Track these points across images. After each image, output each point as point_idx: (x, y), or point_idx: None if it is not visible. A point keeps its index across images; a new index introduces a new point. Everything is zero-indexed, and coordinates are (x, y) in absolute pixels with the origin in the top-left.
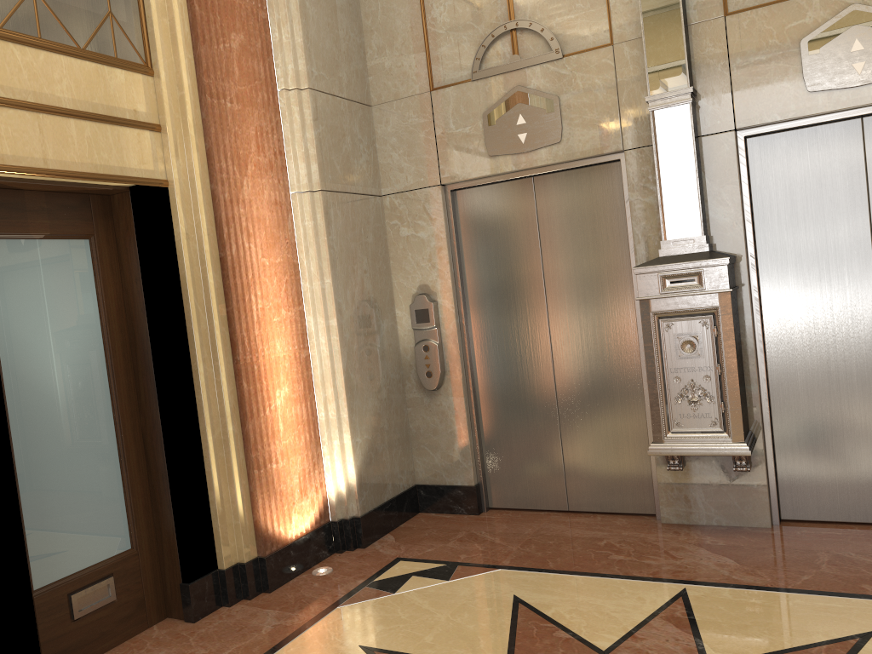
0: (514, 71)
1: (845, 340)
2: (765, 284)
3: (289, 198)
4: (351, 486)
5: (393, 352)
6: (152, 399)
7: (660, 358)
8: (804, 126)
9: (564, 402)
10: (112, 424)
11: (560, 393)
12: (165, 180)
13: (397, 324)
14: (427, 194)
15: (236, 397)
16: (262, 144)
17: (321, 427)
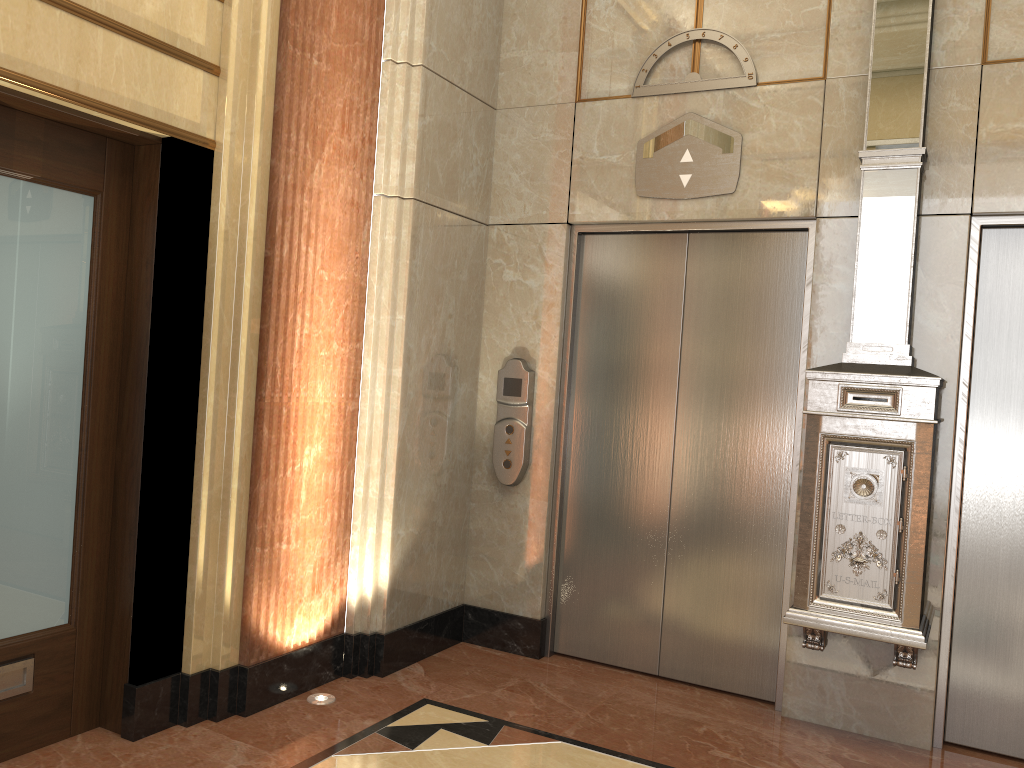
0: (690, 93)
1: None
2: (975, 424)
3: (370, 201)
4: (380, 592)
5: (466, 428)
6: (137, 427)
7: (822, 495)
8: None
9: (677, 531)
10: (76, 450)
11: (675, 519)
12: (212, 141)
13: (477, 391)
14: (548, 232)
15: (250, 445)
16: (349, 123)
17: (355, 507)
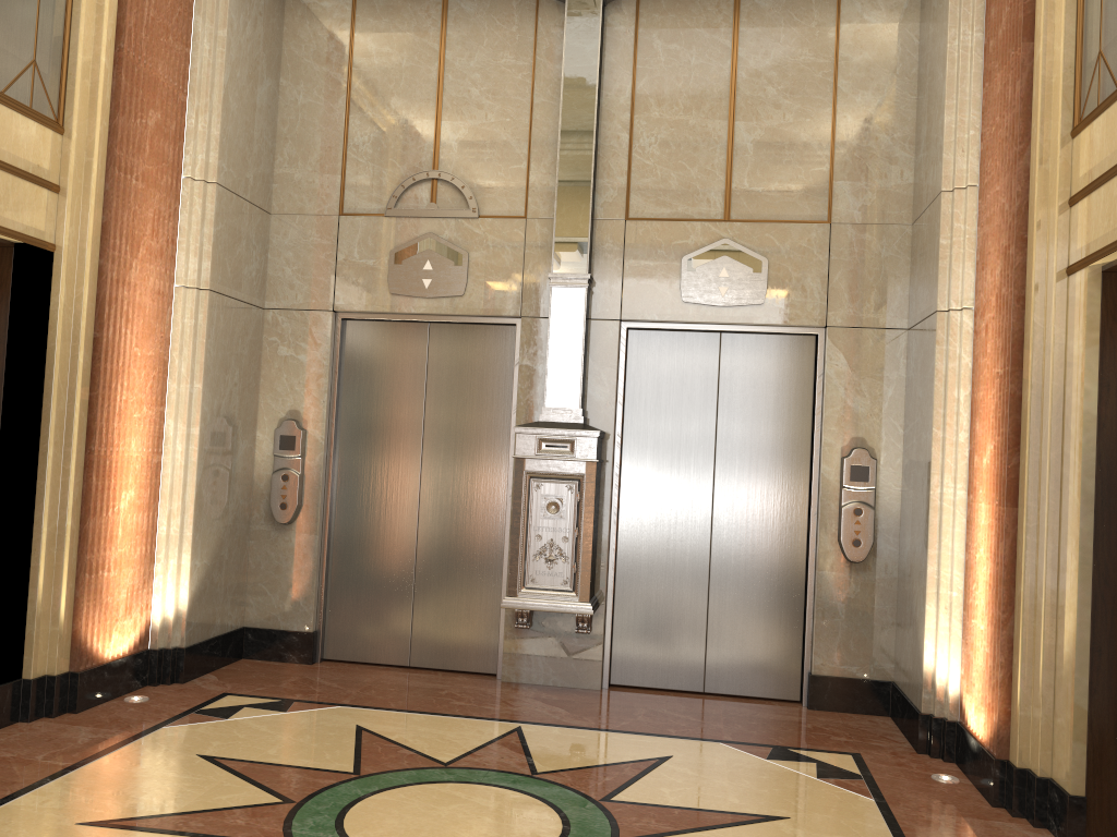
0: (430, 217)
1: (684, 522)
2: (626, 463)
3: (172, 291)
4: (180, 613)
5: (247, 477)
6: None
7: (526, 515)
8: (676, 329)
9: (423, 552)
10: None
11: (421, 543)
12: (53, 245)
13: (255, 447)
14: (317, 317)
15: (81, 490)
16: (157, 229)
17: (159, 543)
